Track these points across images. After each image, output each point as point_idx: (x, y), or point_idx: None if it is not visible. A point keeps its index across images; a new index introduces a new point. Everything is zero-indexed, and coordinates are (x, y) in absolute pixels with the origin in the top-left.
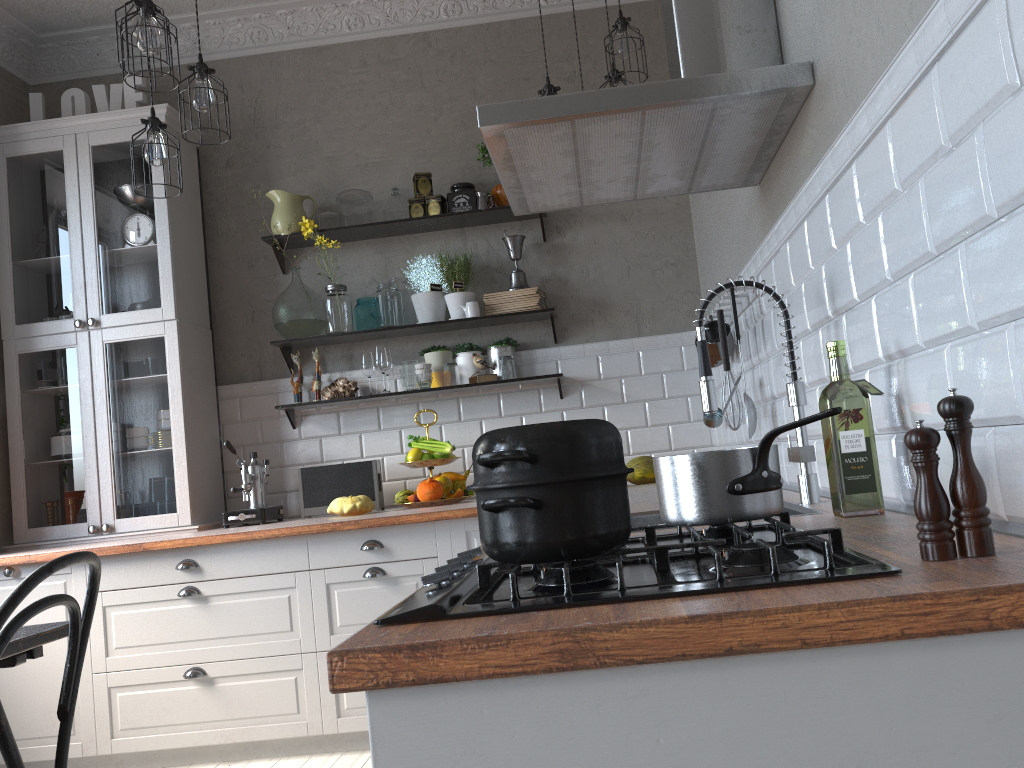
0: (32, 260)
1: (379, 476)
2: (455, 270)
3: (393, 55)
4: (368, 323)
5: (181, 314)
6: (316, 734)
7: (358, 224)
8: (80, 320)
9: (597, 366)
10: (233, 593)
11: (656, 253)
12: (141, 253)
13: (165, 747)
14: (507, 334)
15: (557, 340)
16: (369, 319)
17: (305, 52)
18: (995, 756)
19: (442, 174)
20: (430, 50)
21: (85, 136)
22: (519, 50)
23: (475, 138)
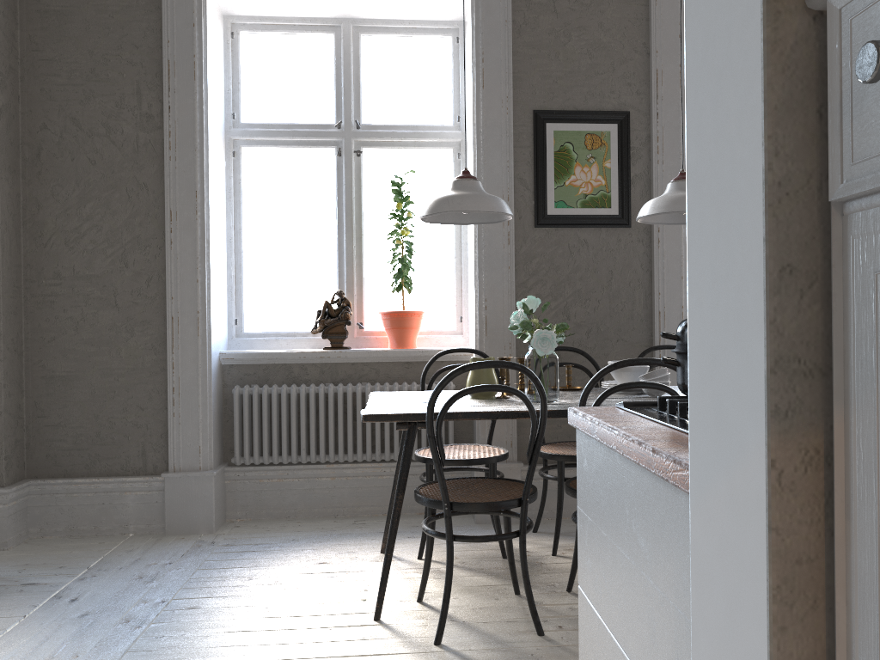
0: None
1: None
2: None
3: None
4: None
5: None
6: None
7: None
8: None
9: None
10: None
11: None
12: None
13: None
14: None
15: None
16: None
17: None
18: (661, 547)
19: None
20: None
21: None
22: None
23: None
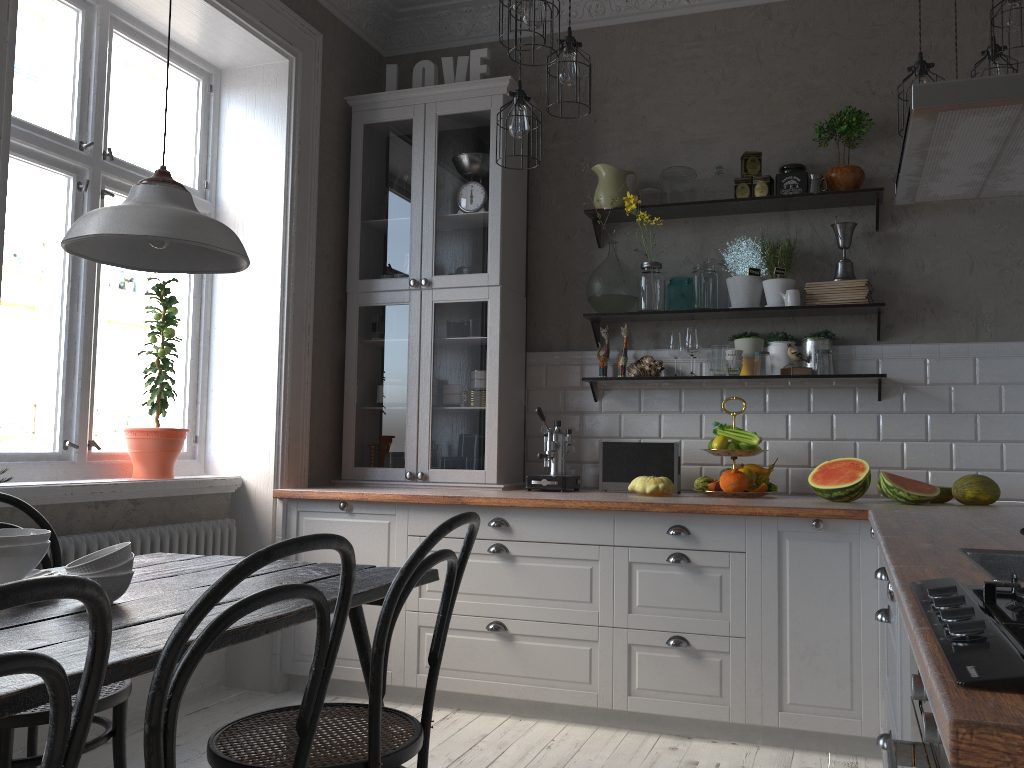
0: (377, 221)
1: (678, 459)
2: (777, 255)
3: (730, 28)
4: (680, 303)
5: (504, 281)
6: (605, 707)
7: (681, 202)
8: (414, 279)
9: (924, 369)
10: (538, 557)
11: (1007, 251)
12: (473, 220)
13: (463, 691)
14: (824, 326)
15: (879, 337)
16: (681, 299)
17: (640, 25)
18: None
19: (770, 154)
20: (770, 23)
21: (433, 106)
22: (868, 23)
23: (810, 117)
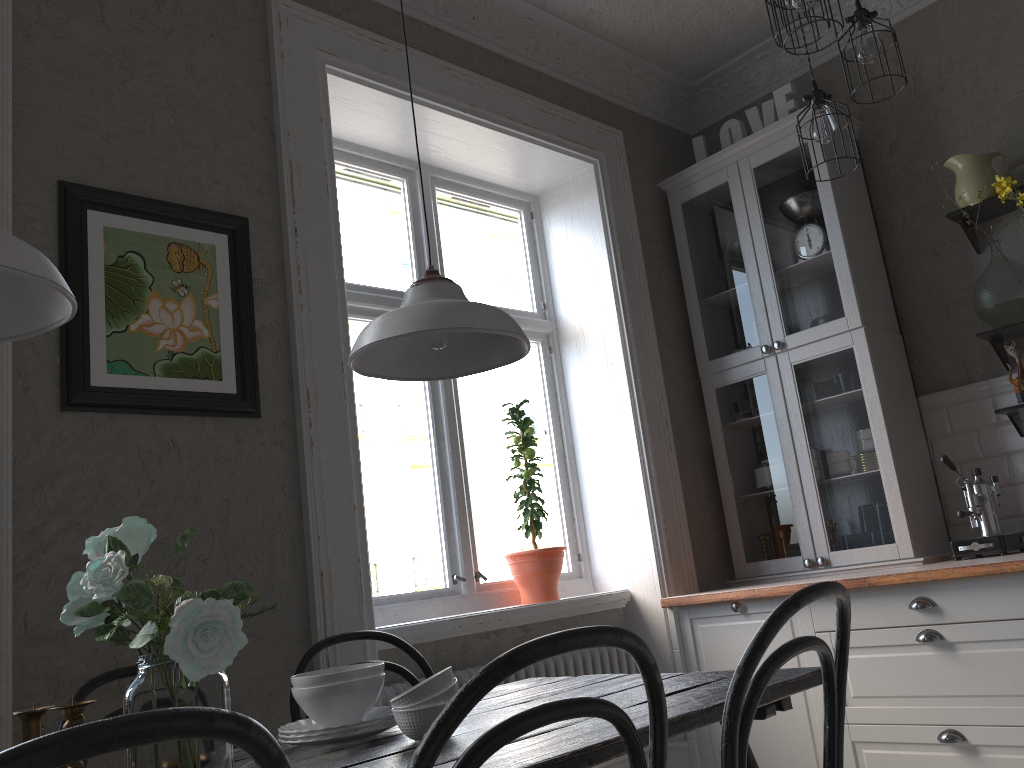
0: (714, 295)
1: None
2: None
3: None
4: None
5: (867, 320)
6: None
7: None
8: (766, 345)
9: None
10: (985, 640)
11: None
12: (815, 263)
13: None
14: None
15: None
16: None
17: None
18: None
19: None
20: None
21: (745, 161)
22: None
23: None
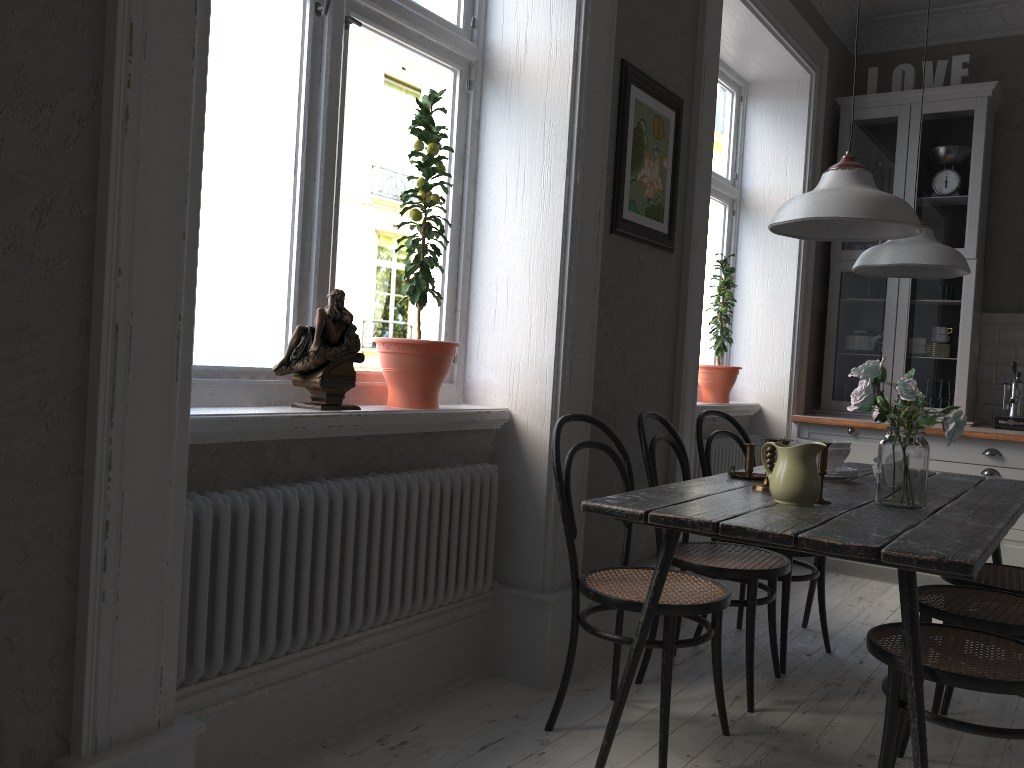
0: None
1: None
2: None
3: None
4: None
5: (977, 254)
6: None
7: None
8: None
9: None
10: None
11: None
12: (952, 203)
13: None
14: None
15: None
16: None
17: None
18: None
19: None
20: None
21: (918, 106)
22: None
23: None
